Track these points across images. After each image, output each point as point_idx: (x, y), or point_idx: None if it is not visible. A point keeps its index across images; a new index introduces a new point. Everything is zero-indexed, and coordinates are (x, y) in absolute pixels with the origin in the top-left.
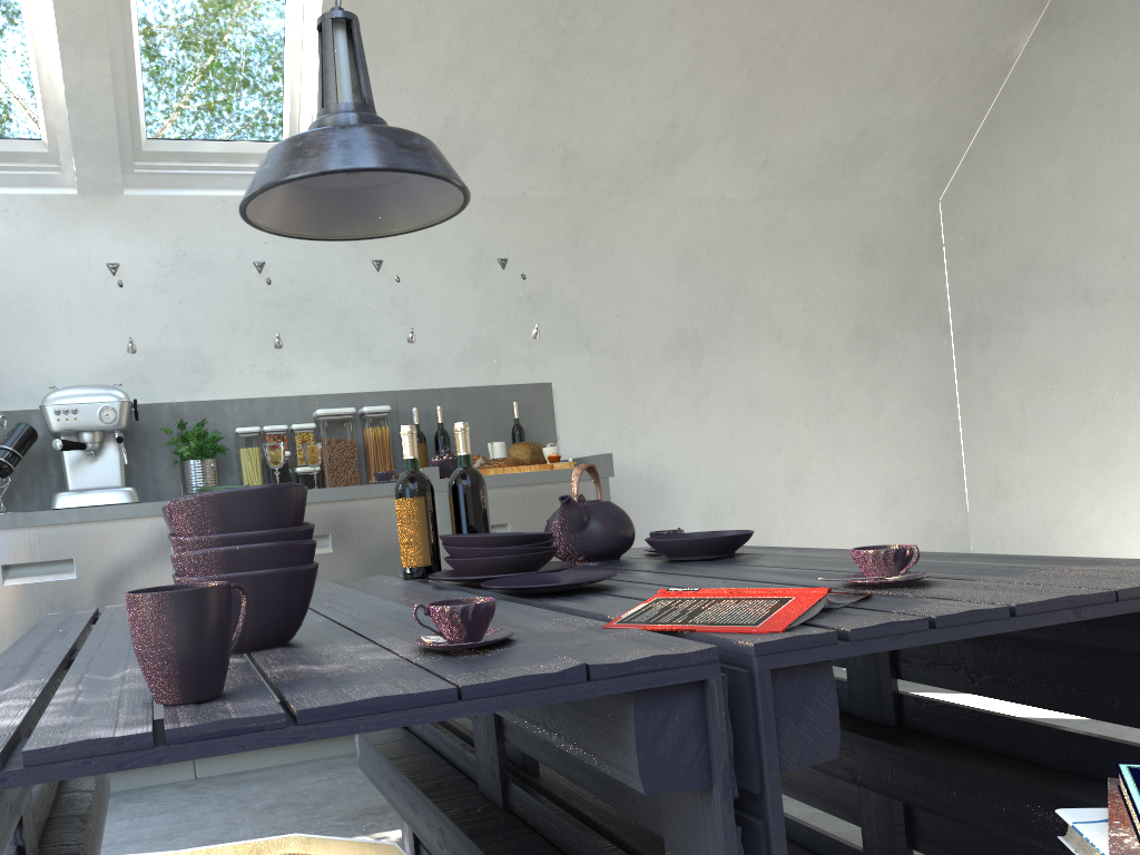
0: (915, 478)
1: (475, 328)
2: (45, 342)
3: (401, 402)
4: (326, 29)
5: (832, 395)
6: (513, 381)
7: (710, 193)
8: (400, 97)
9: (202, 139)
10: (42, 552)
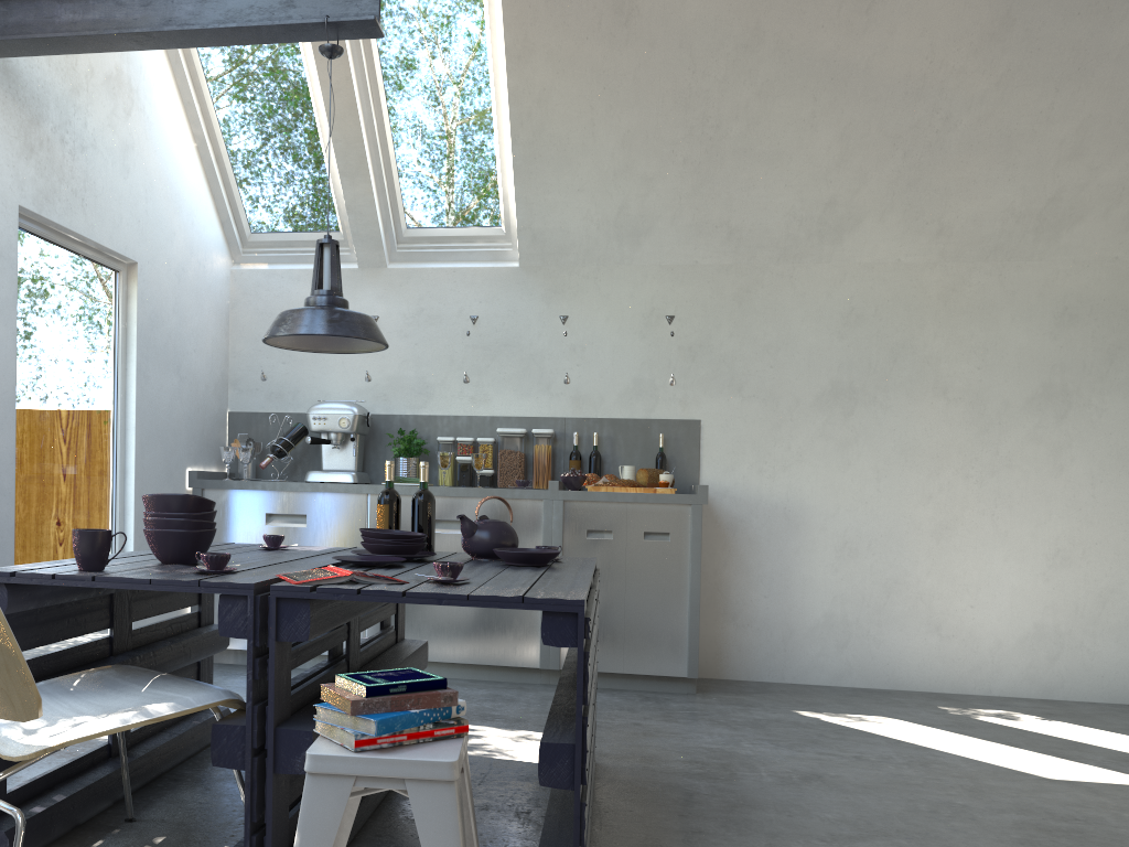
0: (1096, 542)
1: (639, 372)
2: (326, 368)
3: (568, 426)
4: (316, 249)
5: (1001, 451)
6: (666, 416)
7: (884, 257)
8: (578, 195)
9: (444, 227)
10: (289, 508)
